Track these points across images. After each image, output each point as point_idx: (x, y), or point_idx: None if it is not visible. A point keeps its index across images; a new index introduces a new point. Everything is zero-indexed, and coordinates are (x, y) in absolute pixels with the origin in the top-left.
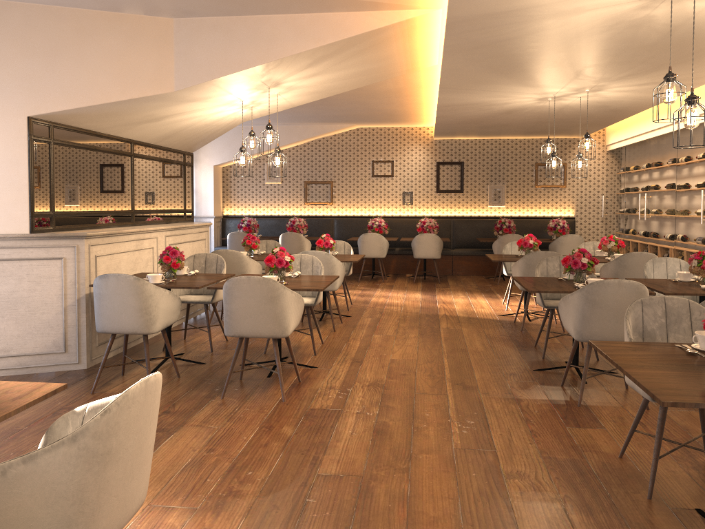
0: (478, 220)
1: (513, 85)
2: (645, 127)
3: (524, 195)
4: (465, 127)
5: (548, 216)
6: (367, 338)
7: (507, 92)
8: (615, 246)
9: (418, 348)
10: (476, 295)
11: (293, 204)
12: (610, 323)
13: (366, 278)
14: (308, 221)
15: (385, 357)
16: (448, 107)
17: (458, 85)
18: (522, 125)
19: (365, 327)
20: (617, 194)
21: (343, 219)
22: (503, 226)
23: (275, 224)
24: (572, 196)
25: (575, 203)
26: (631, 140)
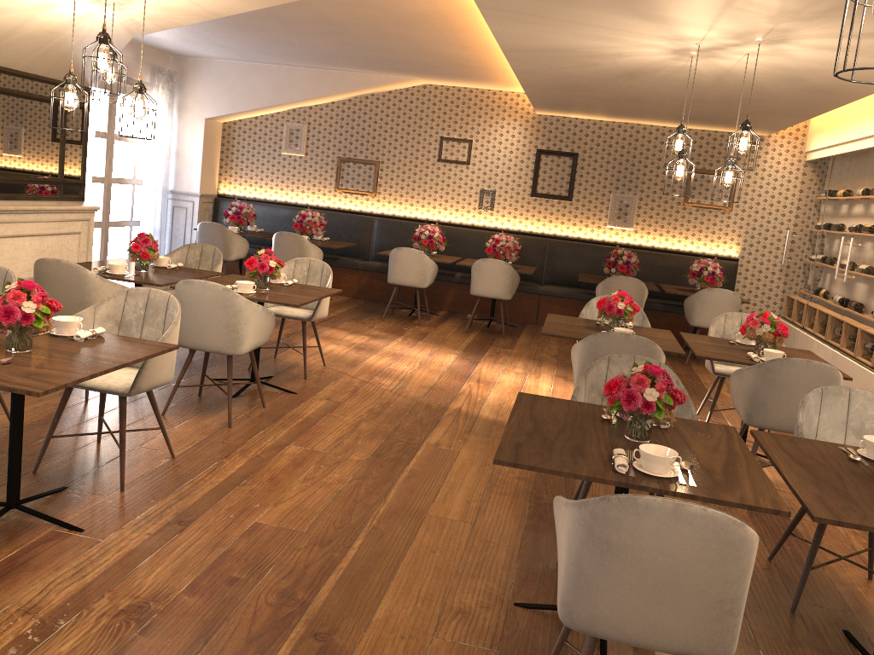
0: (588, 246)
1: (613, 12)
2: (870, 128)
3: (665, 215)
4: (573, 96)
5: (697, 252)
6: (268, 454)
7: (610, 30)
8: (769, 334)
9: (338, 495)
10: (542, 371)
11: (319, 189)
12: (643, 603)
13: (400, 314)
14: (337, 217)
15: (247, 516)
16: (521, 52)
17: (510, 3)
18: (664, 102)
19: (293, 423)
20: (810, 232)
21: (387, 220)
22: (618, 262)
23: (288, 216)
24: (739, 226)
25: (742, 237)
26: (844, 148)
